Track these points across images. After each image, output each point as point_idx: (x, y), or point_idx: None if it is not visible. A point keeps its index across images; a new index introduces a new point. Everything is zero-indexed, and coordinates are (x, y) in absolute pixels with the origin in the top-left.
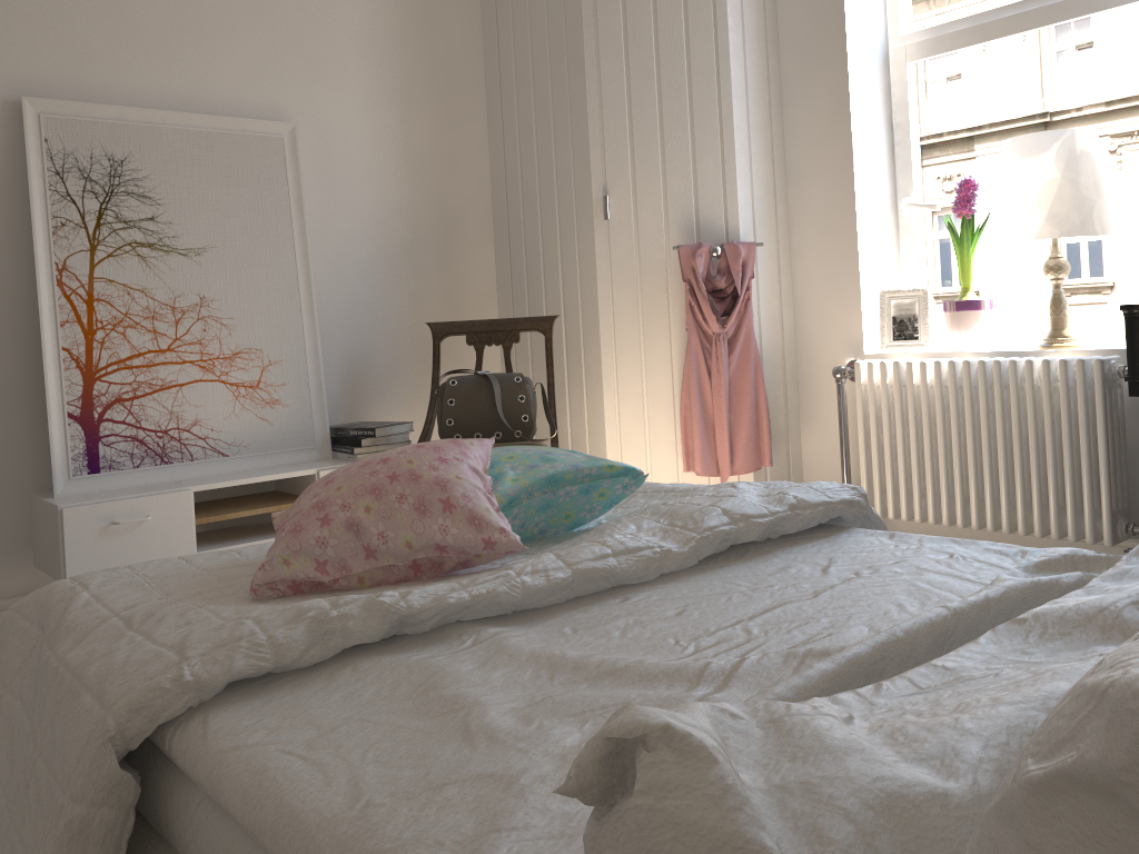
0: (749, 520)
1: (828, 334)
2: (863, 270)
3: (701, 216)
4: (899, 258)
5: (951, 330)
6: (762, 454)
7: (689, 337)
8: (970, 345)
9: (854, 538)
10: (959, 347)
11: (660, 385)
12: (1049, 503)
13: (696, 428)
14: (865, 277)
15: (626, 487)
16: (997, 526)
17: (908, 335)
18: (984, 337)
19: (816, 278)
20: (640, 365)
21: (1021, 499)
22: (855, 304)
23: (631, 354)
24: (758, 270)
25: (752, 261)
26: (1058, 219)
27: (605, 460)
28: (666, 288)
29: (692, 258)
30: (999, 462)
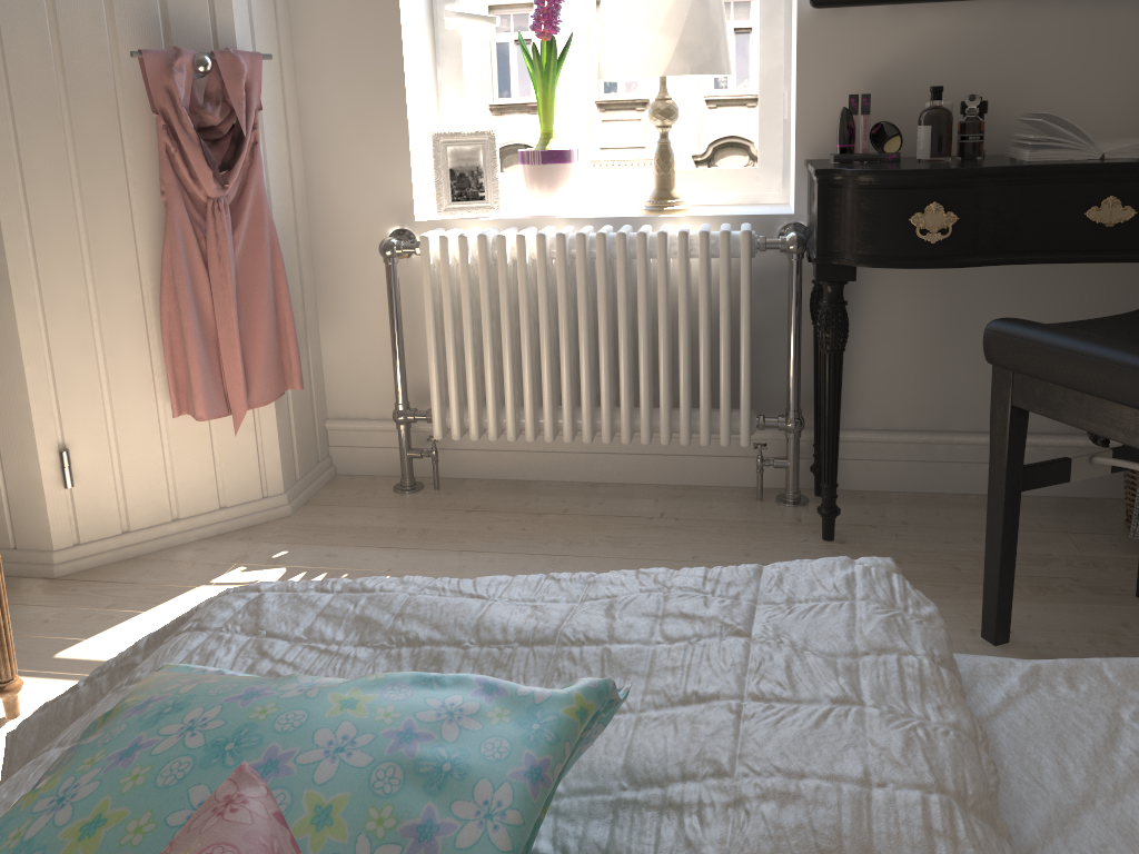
0: (991, 796)
1: (359, 192)
2: (410, 104)
3: (171, 2)
4: (437, 87)
5: (534, 189)
6: (286, 372)
7: (170, 206)
8: (556, 208)
9: (1018, 706)
10: (542, 211)
11: (119, 284)
12: (680, 404)
13: (194, 350)
14: (412, 113)
15: (588, 738)
16: (613, 435)
17: (472, 194)
18: (572, 197)
19: (340, 112)
20: (80, 253)
21: (647, 403)
22: (402, 151)
23: (62, 235)
24: (261, 97)
25: (259, 84)
26: (690, 51)
27: (563, 702)
28: (119, 123)
29: (167, 74)
30: (621, 359)
